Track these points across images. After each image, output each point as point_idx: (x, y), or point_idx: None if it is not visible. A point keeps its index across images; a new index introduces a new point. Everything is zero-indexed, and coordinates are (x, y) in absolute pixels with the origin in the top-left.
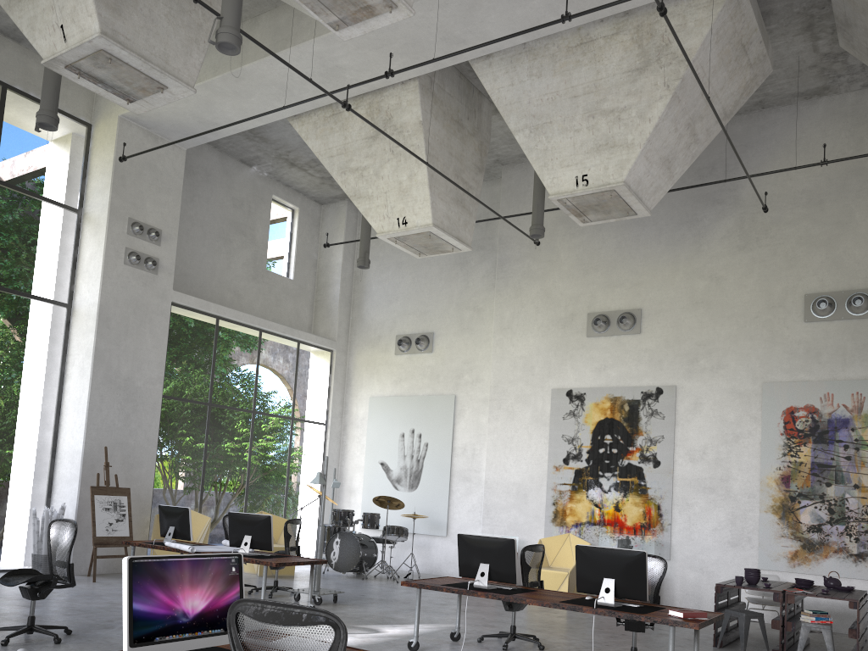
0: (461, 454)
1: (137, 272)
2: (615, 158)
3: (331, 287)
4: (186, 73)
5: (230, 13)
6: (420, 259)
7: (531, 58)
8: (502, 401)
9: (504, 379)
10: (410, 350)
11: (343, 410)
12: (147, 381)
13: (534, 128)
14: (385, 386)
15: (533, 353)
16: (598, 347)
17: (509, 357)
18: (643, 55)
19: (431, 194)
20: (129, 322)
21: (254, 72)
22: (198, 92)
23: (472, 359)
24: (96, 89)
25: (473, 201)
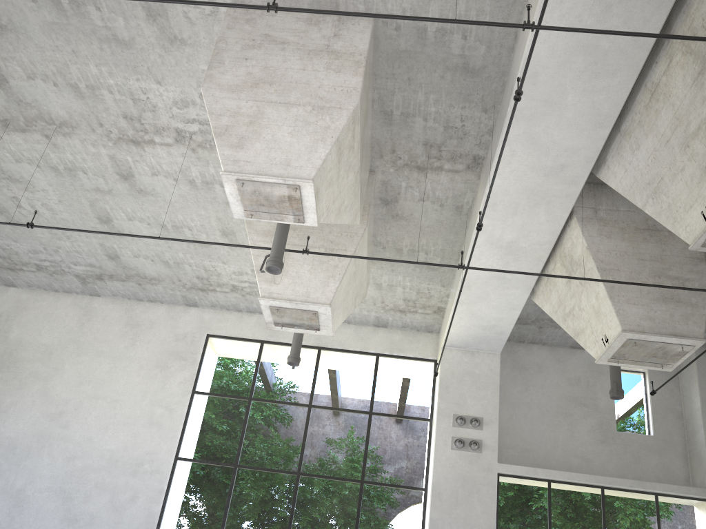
0: None
1: (463, 453)
2: None
3: (697, 434)
4: (323, 297)
5: (272, 250)
6: None
7: (627, 138)
8: None
9: None
10: None
11: None
12: None
13: (653, 193)
14: None
15: None
16: None
17: None
18: (697, 57)
19: (613, 303)
20: (458, 494)
21: (470, 277)
22: (459, 309)
23: None
24: (299, 330)
25: (696, 291)
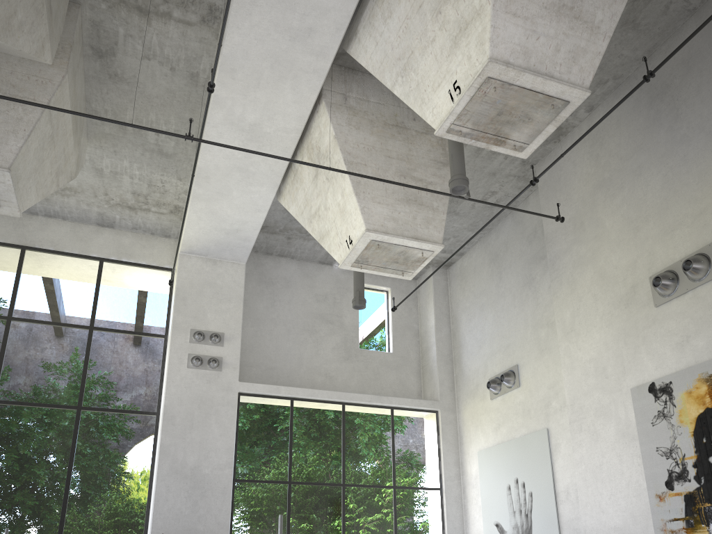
0: (565, 500)
1: (201, 372)
2: (473, 38)
3: (430, 350)
4: None
5: None
6: (495, 295)
7: (380, 4)
8: (581, 421)
9: (579, 392)
10: (501, 390)
11: (460, 471)
12: (215, 468)
13: (403, 70)
14: (488, 436)
15: (602, 350)
16: (672, 315)
17: (578, 364)
18: None
19: (358, 200)
20: (194, 416)
21: (208, 166)
22: (198, 206)
23: (556, 381)
24: None
25: (437, 196)
